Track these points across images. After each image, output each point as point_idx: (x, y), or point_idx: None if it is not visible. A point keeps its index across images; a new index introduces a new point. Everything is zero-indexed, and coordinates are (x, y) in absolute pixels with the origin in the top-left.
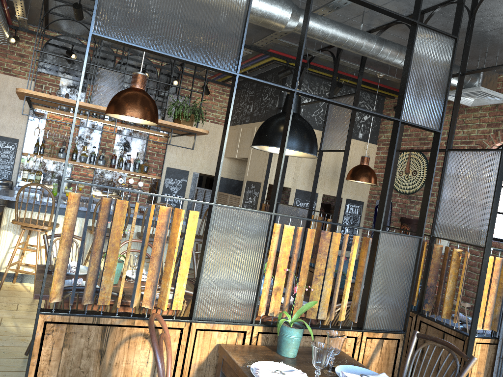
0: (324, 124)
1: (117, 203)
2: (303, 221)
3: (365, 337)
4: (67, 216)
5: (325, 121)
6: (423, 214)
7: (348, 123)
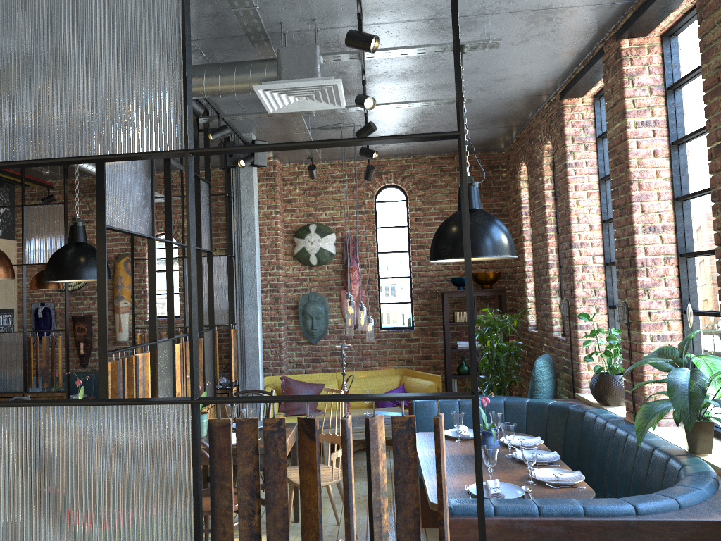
0: (23, 234)
1: (125, 362)
2: (15, 347)
3: (206, 410)
4: (110, 383)
5: (23, 230)
6: (211, 312)
7: (61, 234)
